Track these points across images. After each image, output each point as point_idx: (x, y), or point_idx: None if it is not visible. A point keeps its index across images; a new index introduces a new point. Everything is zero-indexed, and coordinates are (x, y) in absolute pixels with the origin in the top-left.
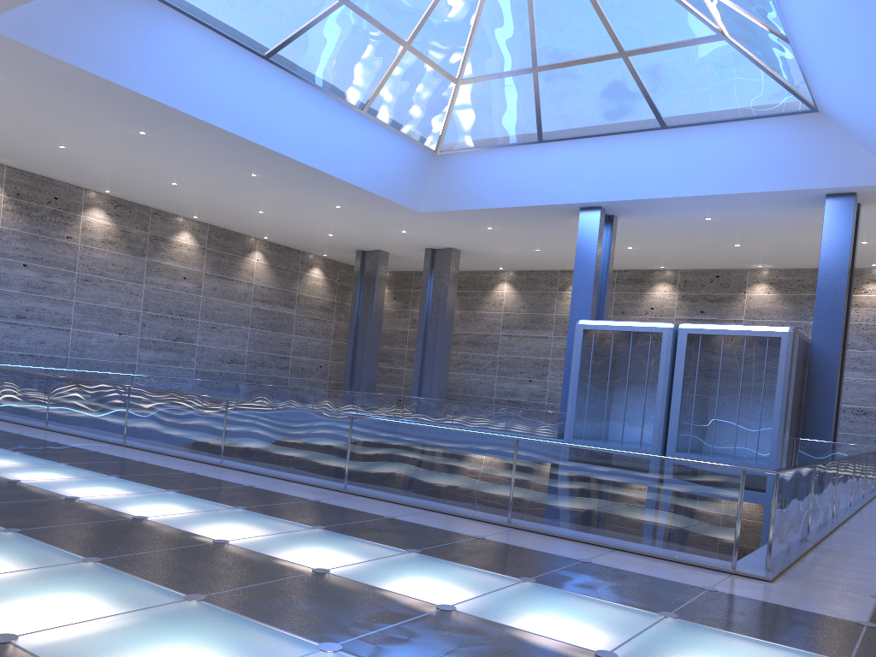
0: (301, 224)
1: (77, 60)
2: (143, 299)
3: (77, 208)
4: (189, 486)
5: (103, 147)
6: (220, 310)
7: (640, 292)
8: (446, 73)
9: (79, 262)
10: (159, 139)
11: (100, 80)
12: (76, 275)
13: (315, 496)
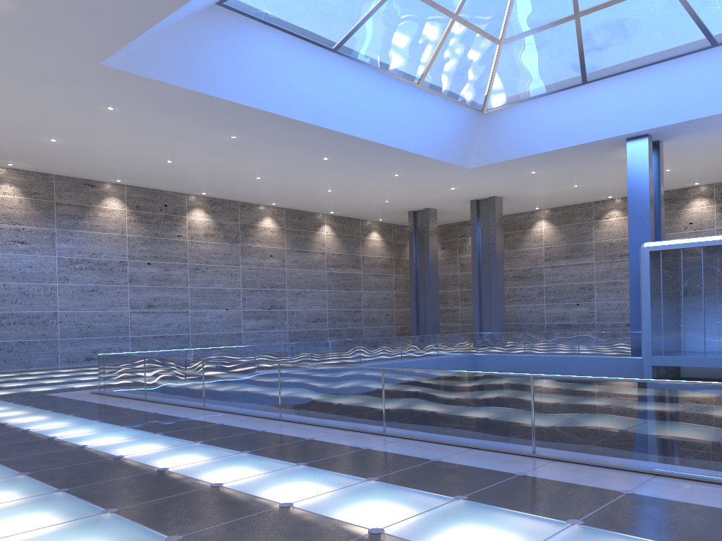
0: (362, 196)
1: (181, 81)
2: (241, 278)
3: (182, 211)
4: (381, 469)
5: (202, 156)
6: (302, 279)
7: (676, 210)
8: (490, 37)
9: (189, 255)
10: (247, 140)
11: (200, 96)
12: (188, 266)
13: (514, 468)
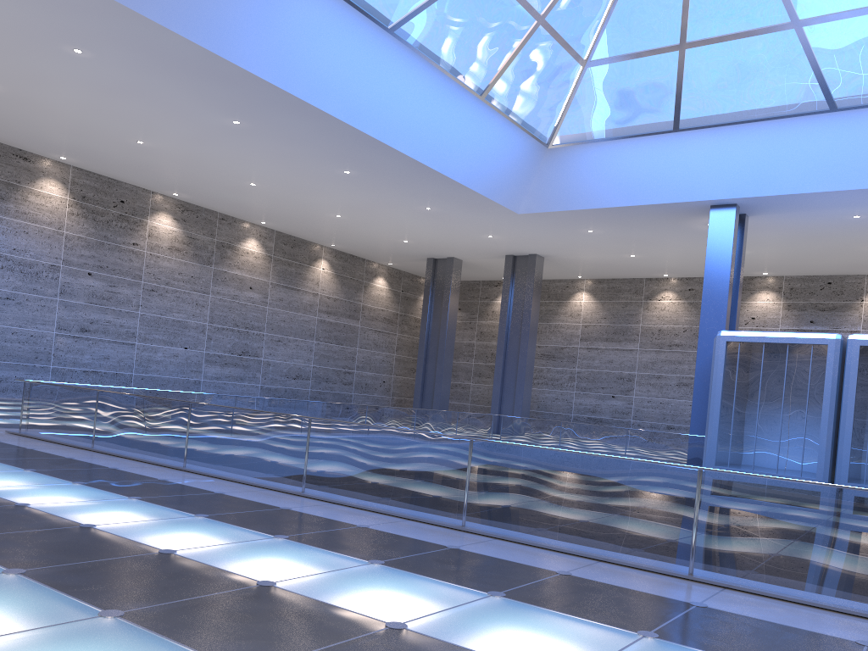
0: (378, 229)
1: (186, 29)
2: (209, 311)
3: (143, 212)
4: (498, 580)
5: (186, 141)
6: (285, 323)
7: None
8: (575, 54)
9: (145, 270)
10: (253, 129)
11: (207, 56)
12: (142, 285)
13: (680, 594)
